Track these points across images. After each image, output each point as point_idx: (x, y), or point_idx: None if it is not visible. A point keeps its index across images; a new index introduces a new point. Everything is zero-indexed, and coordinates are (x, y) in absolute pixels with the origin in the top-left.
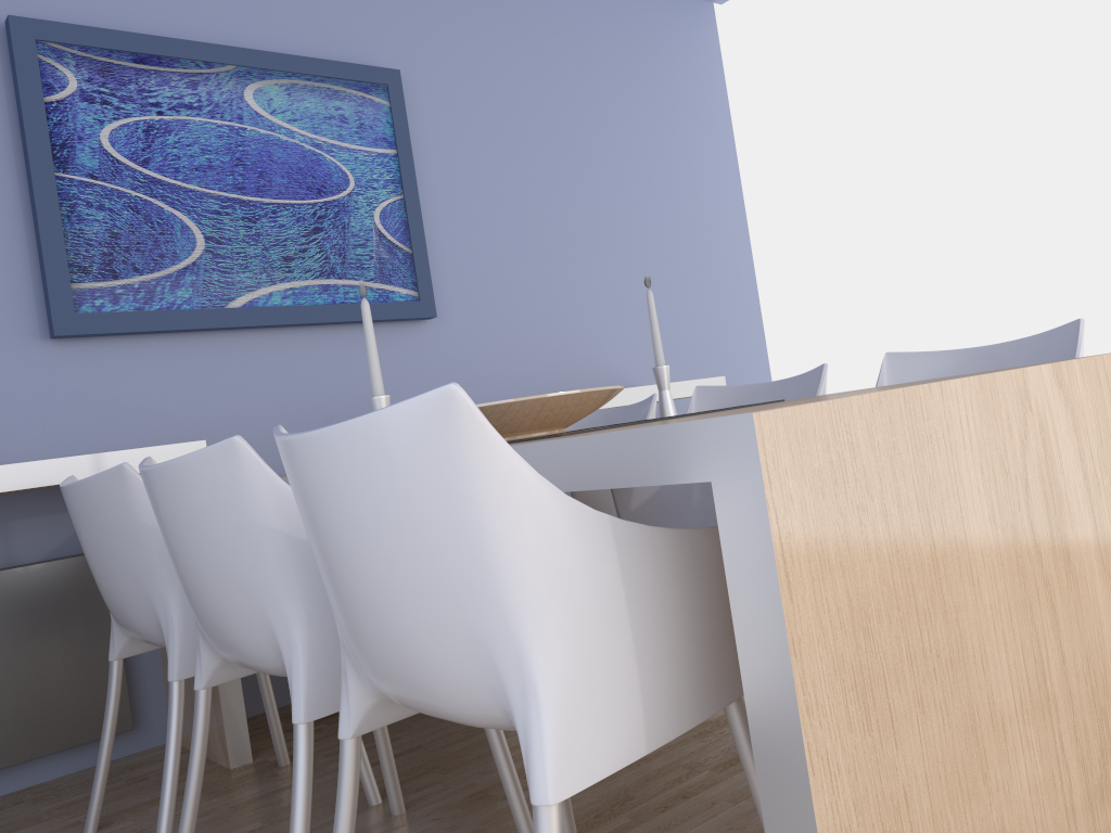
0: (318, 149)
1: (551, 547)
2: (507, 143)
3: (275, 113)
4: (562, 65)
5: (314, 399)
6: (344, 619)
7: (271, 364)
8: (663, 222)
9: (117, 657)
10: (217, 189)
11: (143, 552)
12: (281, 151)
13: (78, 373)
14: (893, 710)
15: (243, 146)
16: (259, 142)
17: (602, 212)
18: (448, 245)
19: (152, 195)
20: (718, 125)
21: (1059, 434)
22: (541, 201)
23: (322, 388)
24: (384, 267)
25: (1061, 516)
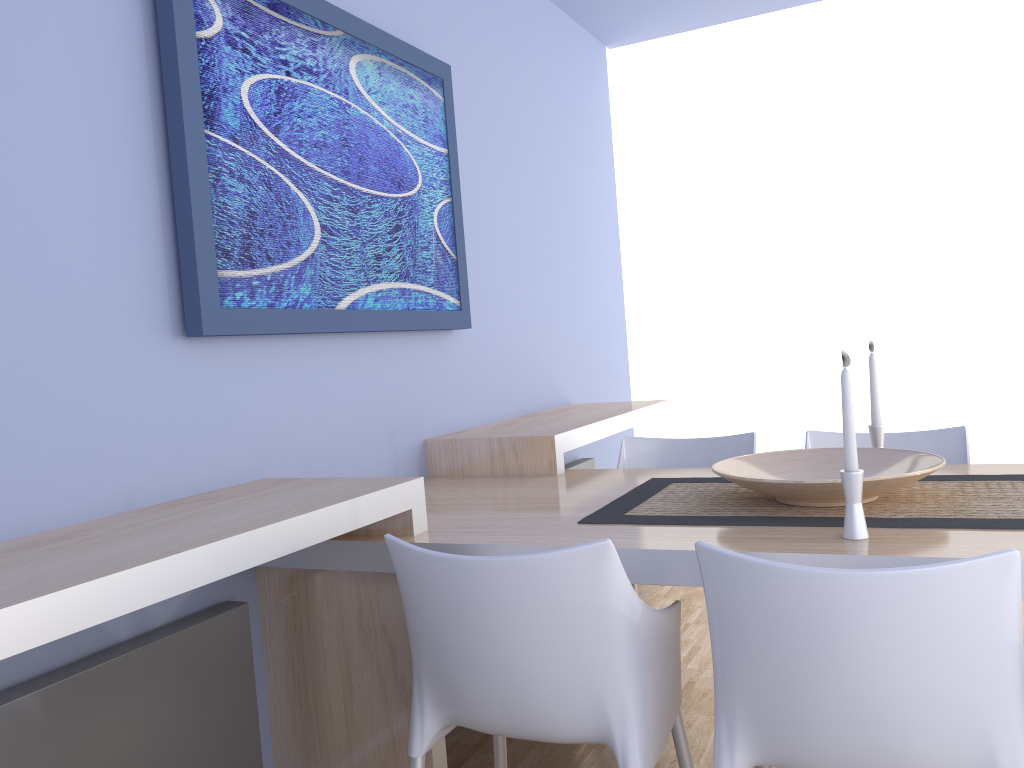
0: (399, 138)
1: None
2: (500, 154)
3: (370, 92)
4: (531, 84)
5: (381, 412)
6: None
7: (353, 373)
8: (581, 245)
9: (425, 752)
10: (330, 171)
11: (605, 642)
12: (374, 136)
13: (204, 380)
14: None
15: (349, 126)
16: (360, 123)
17: (551, 230)
18: (467, 253)
19: (282, 171)
20: (607, 159)
21: None
22: (519, 215)
23: (387, 401)
24: (440, 273)
25: None
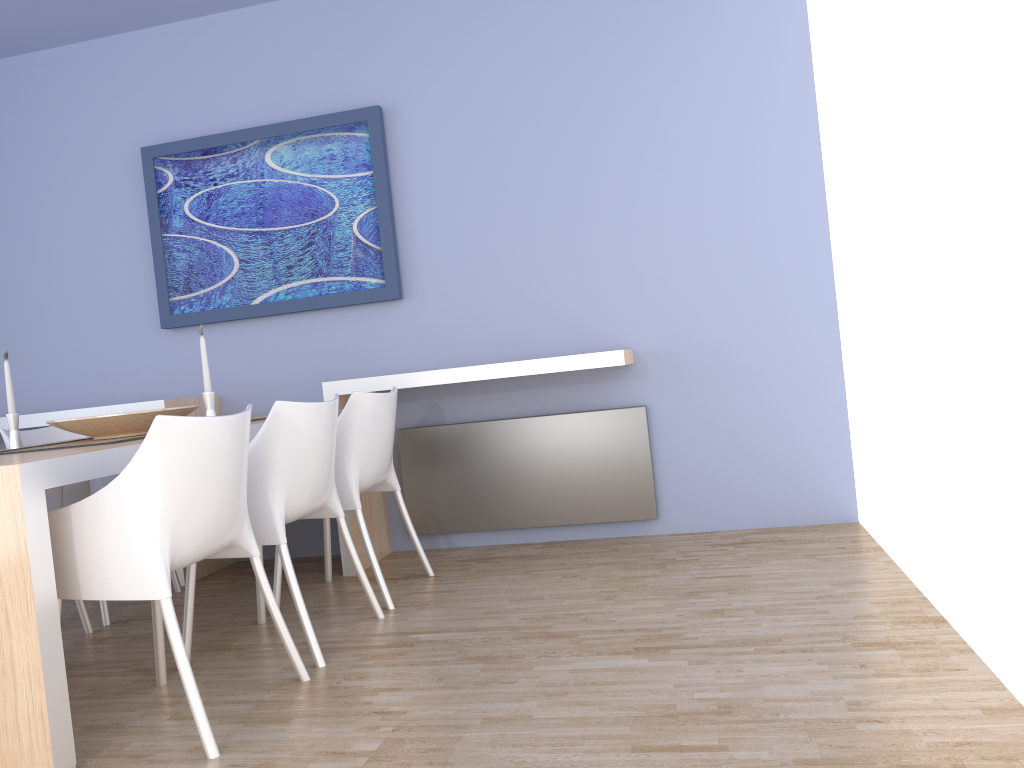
0: (312, 184)
1: None
2: (490, 136)
3: (283, 166)
4: (558, 43)
5: (316, 361)
6: None
7: (288, 338)
8: (679, 174)
9: None
10: (246, 227)
11: None
12: (287, 192)
13: (183, 347)
14: None
15: (263, 195)
16: (273, 189)
17: (596, 178)
18: (427, 236)
19: (209, 238)
20: (784, 42)
21: None
22: (524, 181)
23: (322, 353)
24: (358, 264)
25: None
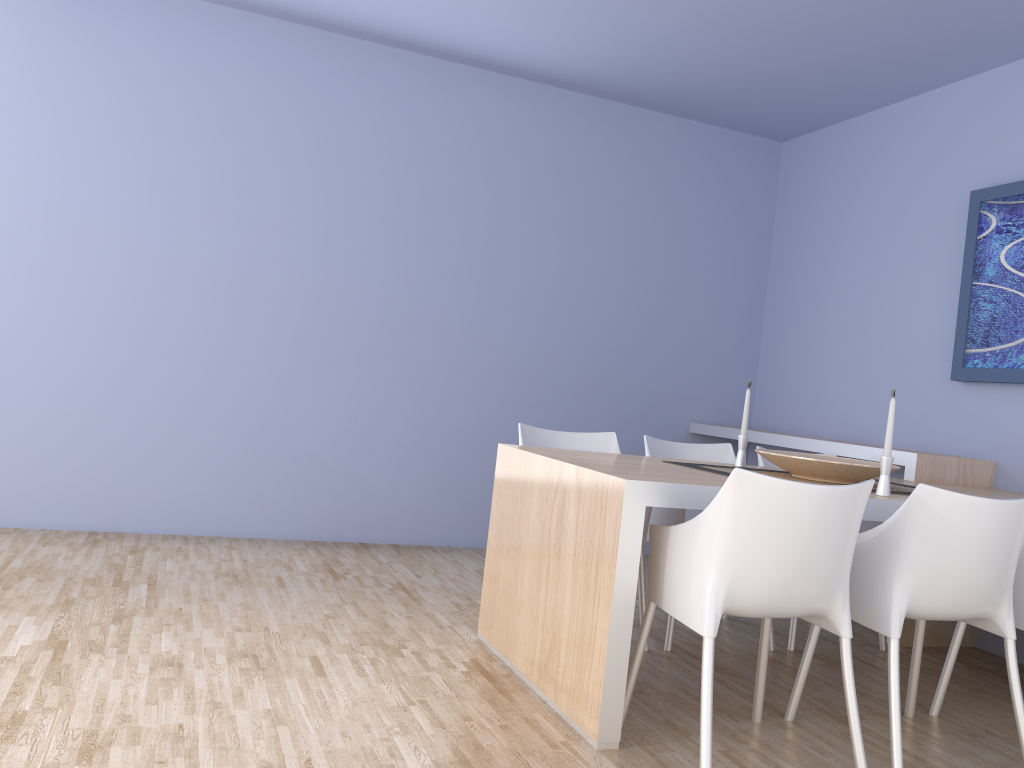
0: None
1: None
2: None
3: None
4: None
5: None
6: None
7: None
8: None
9: None
10: None
11: None
12: None
13: (970, 403)
14: (502, 546)
15: None
16: None
17: None
18: None
19: (1019, 290)
20: None
21: (570, 499)
22: None
23: None
24: None
25: (561, 535)
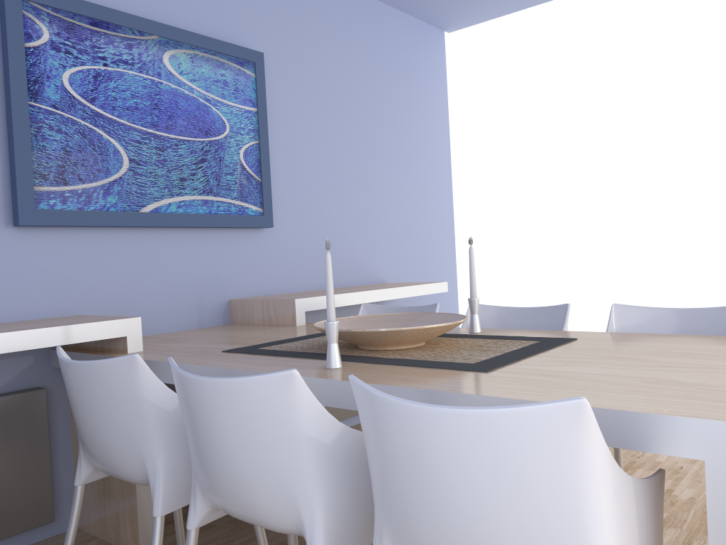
0: (208, 102)
1: (615, 506)
2: (321, 110)
3: (182, 74)
4: (357, 61)
5: (189, 280)
6: (413, 528)
7: (163, 253)
8: (406, 172)
9: (82, 483)
10: (140, 125)
11: (141, 419)
12: (184, 101)
13: (30, 253)
14: None
15: (160, 96)
16: (170, 94)
17: (373, 162)
18: (281, 177)
19: (95, 125)
20: (441, 111)
21: None
22: (339, 151)
23: (195, 272)
24: (243, 190)
25: None
